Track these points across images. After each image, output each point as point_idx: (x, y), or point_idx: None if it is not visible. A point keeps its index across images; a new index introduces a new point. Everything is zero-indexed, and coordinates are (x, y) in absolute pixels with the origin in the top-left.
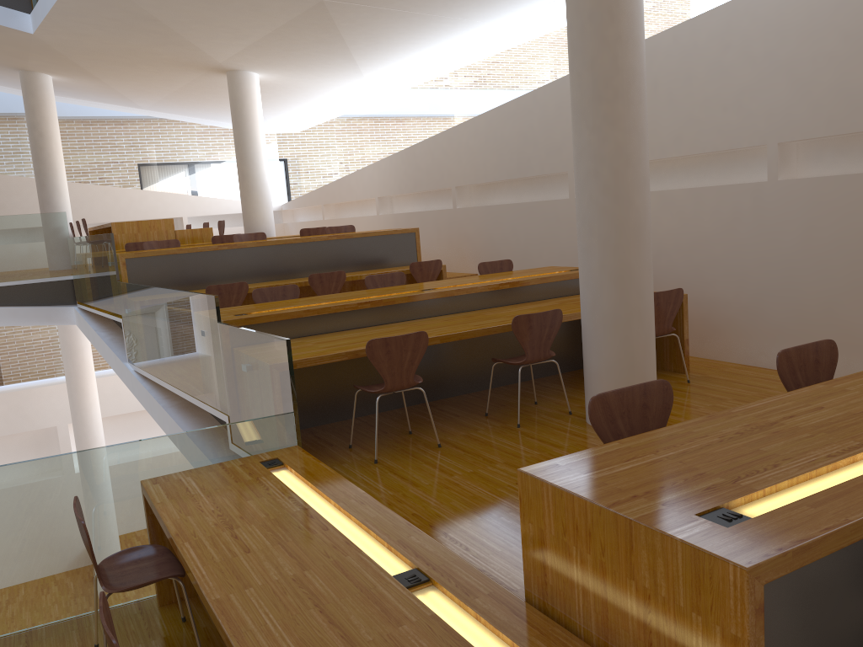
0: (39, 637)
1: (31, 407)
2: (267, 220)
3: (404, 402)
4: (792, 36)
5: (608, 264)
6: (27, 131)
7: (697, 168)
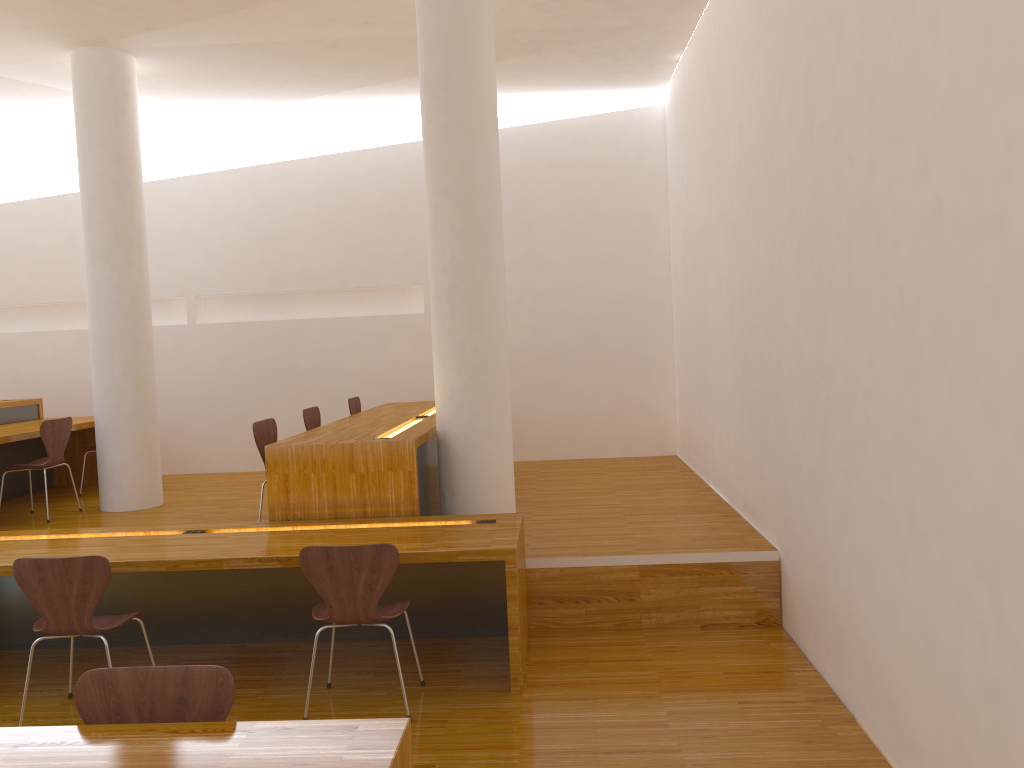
0: None
1: None
2: None
3: None
4: (203, 219)
5: (130, 374)
6: None
7: None
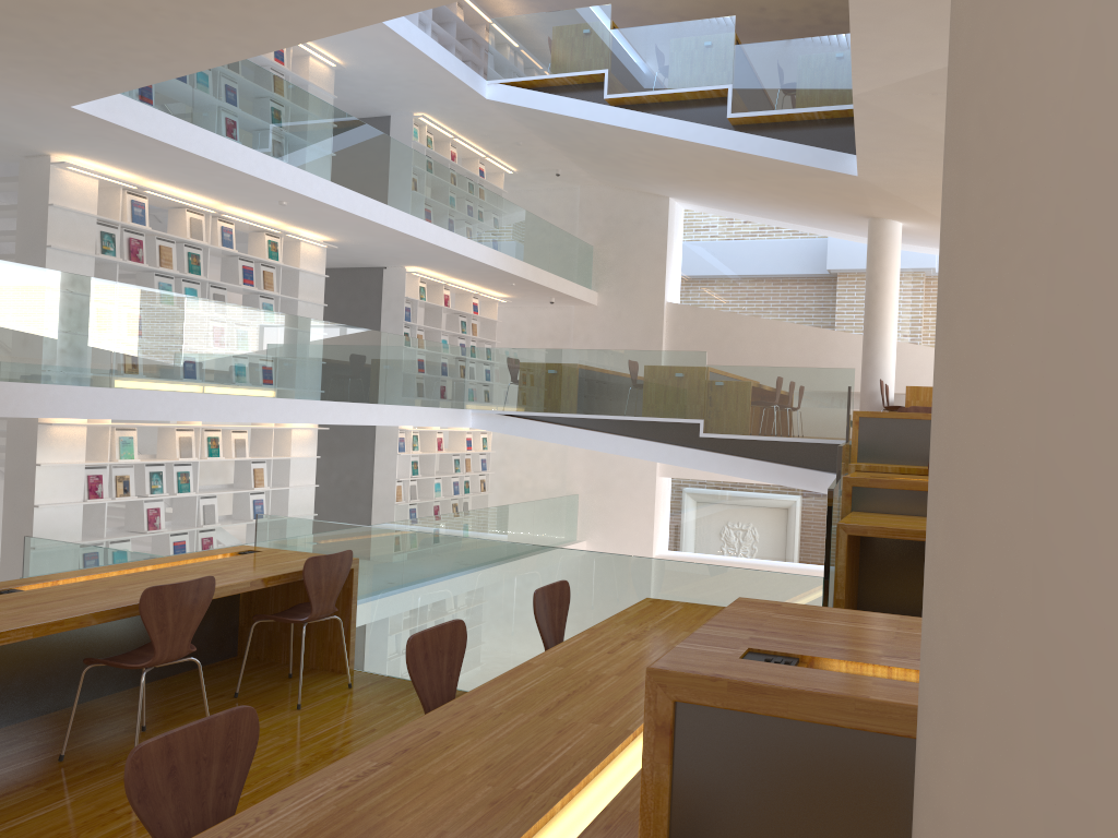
0: None
1: None
2: None
3: None
4: None
5: None
6: None
7: None
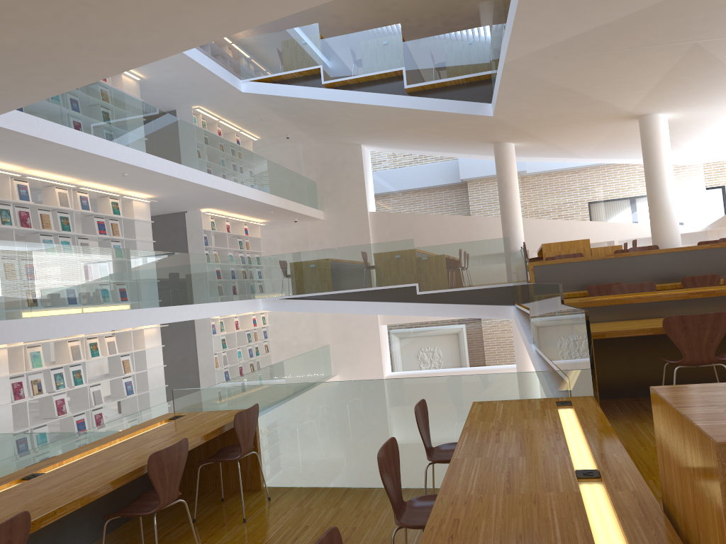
0: (408, 493)
1: None
2: (673, 236)
3: (717, 379)
4: None
5: None
6: None
7: None
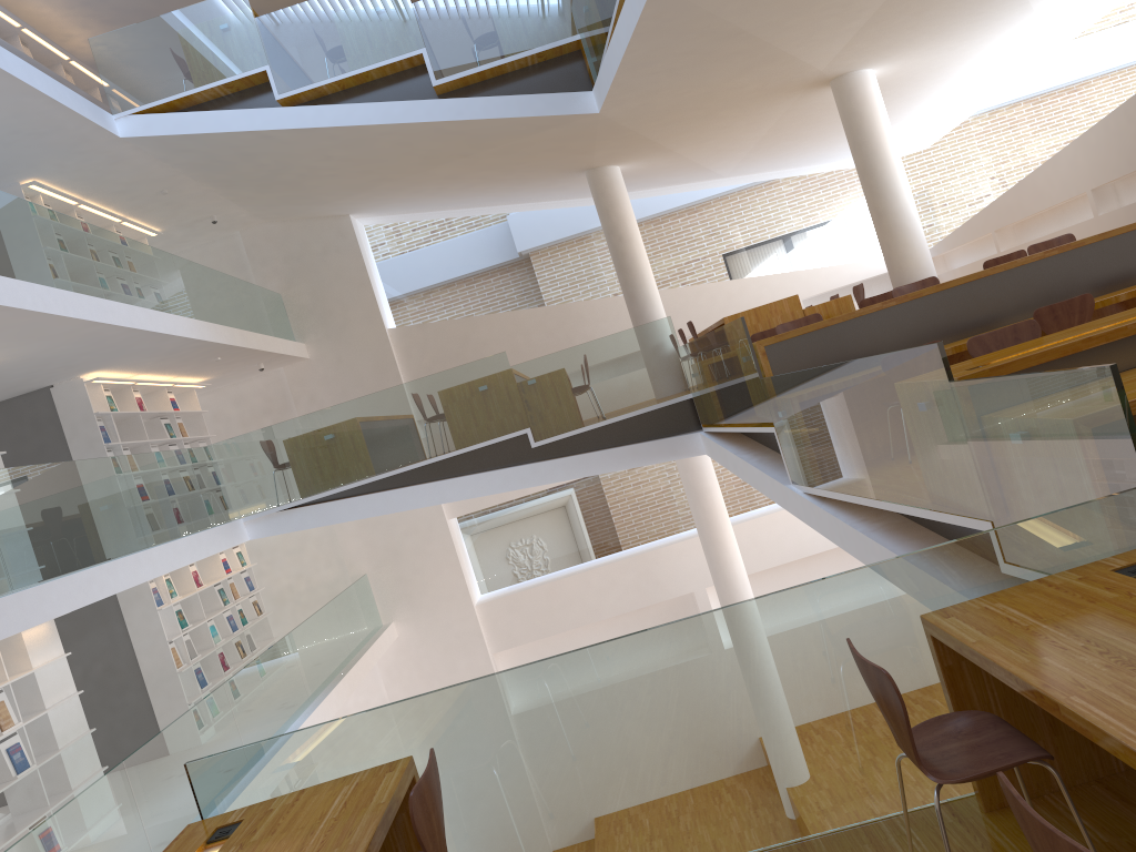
0: (818, 851)
1: (661, 571)
2: (924, 266)
3: None
4: None
5: None
6: (601, 244)
7: None
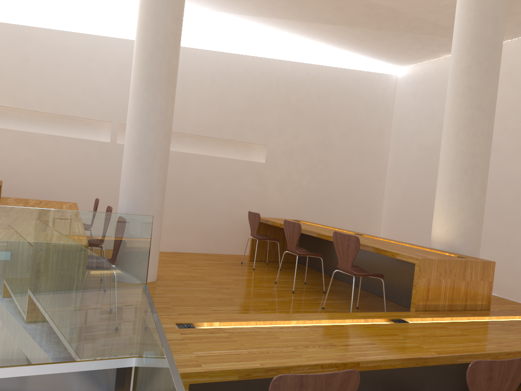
0: None
1: None
2: None
3: None
4: None
5: (161, 179)
6: None
7: (42, 121)
